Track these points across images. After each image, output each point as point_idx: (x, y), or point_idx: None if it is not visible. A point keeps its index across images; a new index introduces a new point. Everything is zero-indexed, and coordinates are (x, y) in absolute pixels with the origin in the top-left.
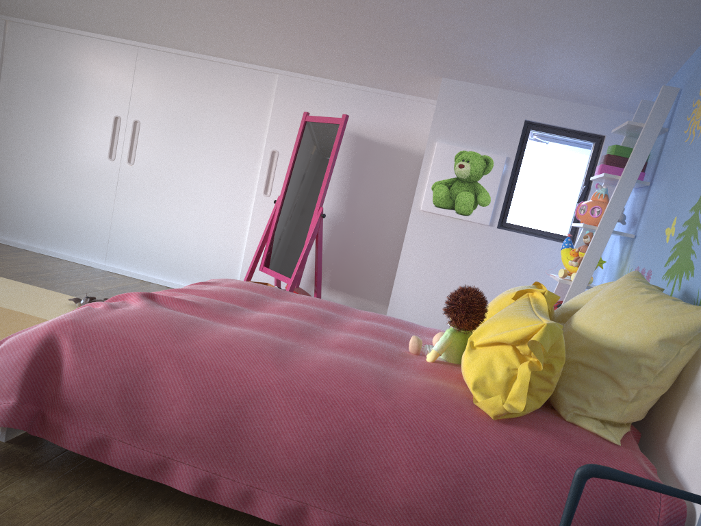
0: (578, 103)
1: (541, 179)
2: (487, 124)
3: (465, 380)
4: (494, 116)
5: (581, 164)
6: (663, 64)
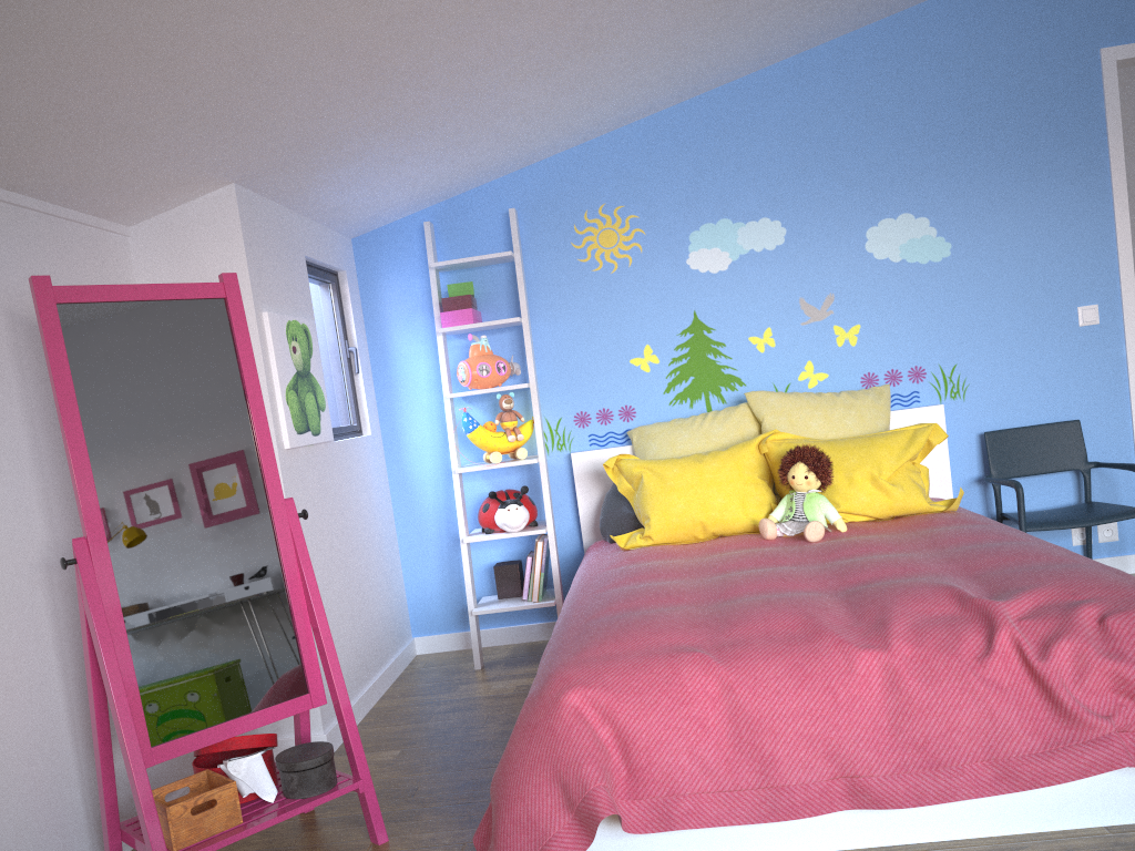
0: (323, 226)
1: (320, 348)
2: (286, 269)
3: (911, 507)
4: (287, 253)
5: (333, 317)
6: (477, 181)
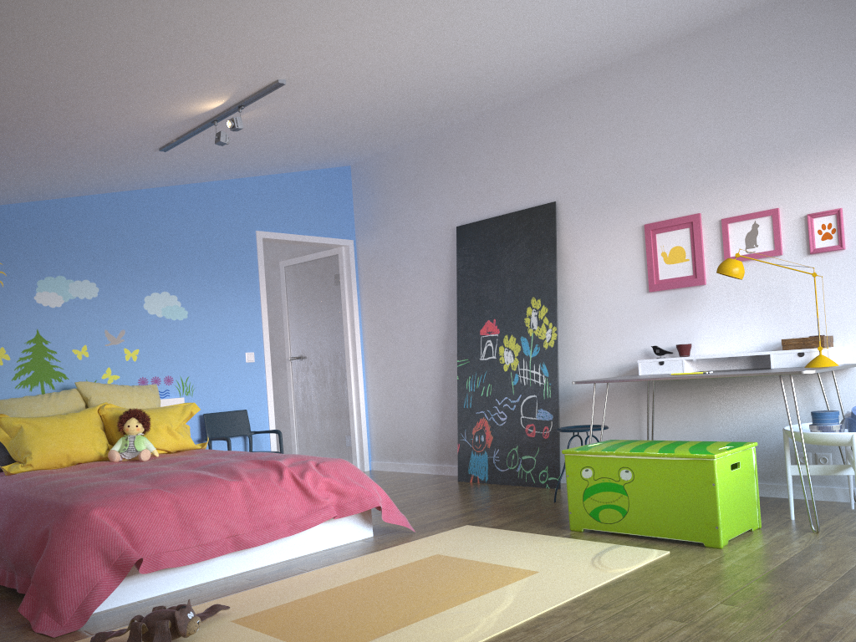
0: None
1: None
2: None
3: (187, 445)
4: None
5: None
6: None
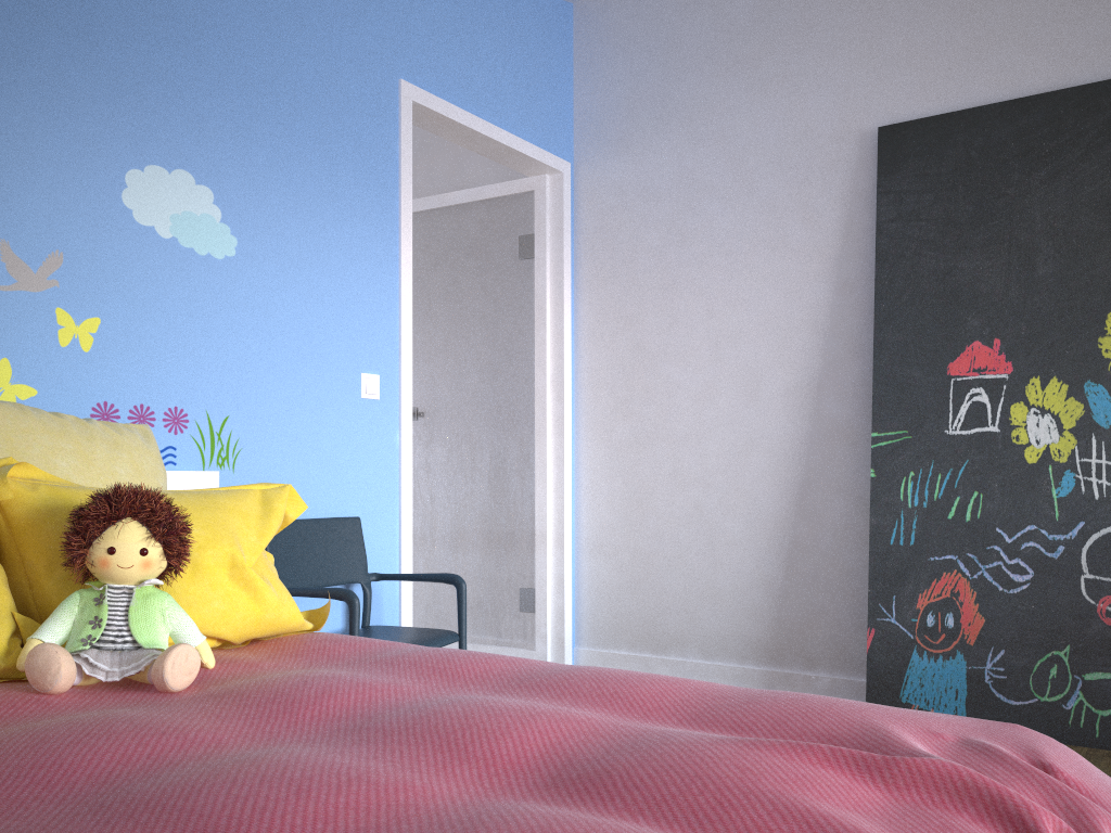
0: None
1: None
2: None
3: (284, 621)
4: None
5: None
6: None
